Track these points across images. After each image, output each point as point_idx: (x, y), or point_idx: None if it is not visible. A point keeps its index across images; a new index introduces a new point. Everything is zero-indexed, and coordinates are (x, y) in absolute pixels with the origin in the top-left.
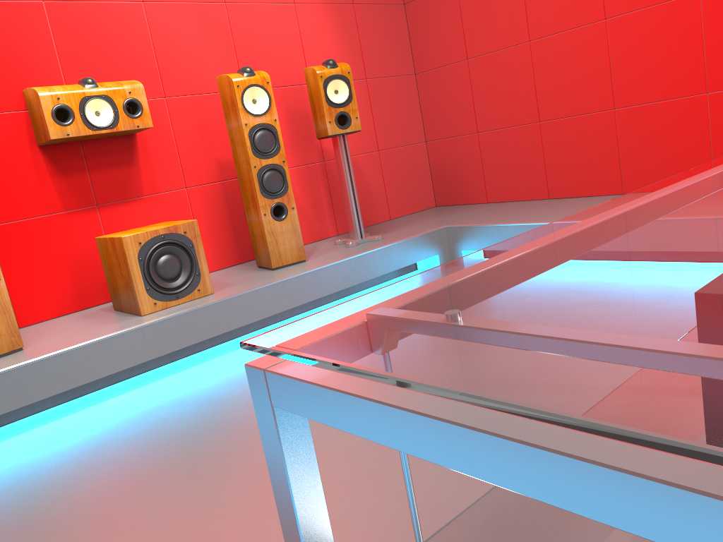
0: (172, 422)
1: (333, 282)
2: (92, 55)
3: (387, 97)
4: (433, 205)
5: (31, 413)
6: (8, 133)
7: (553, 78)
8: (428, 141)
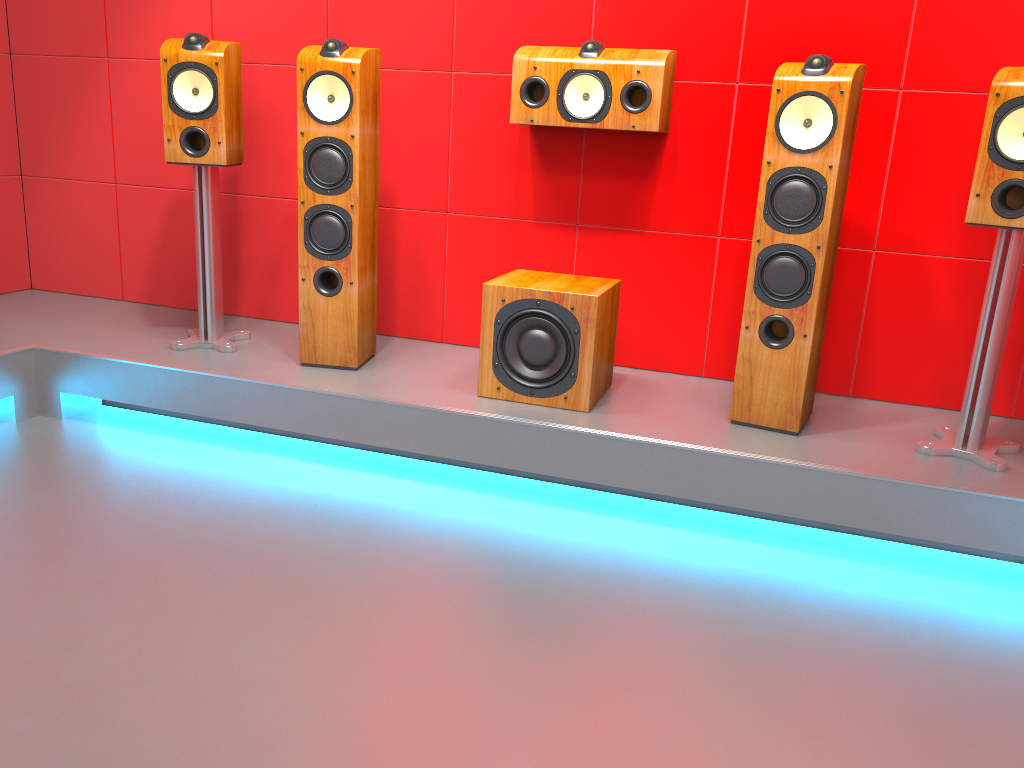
0: (303, 542)
1: (778, 496)
2: (643, 3)
3: None
4: None
5: (333, 442)
6: (500, 101)
7: None
8: None
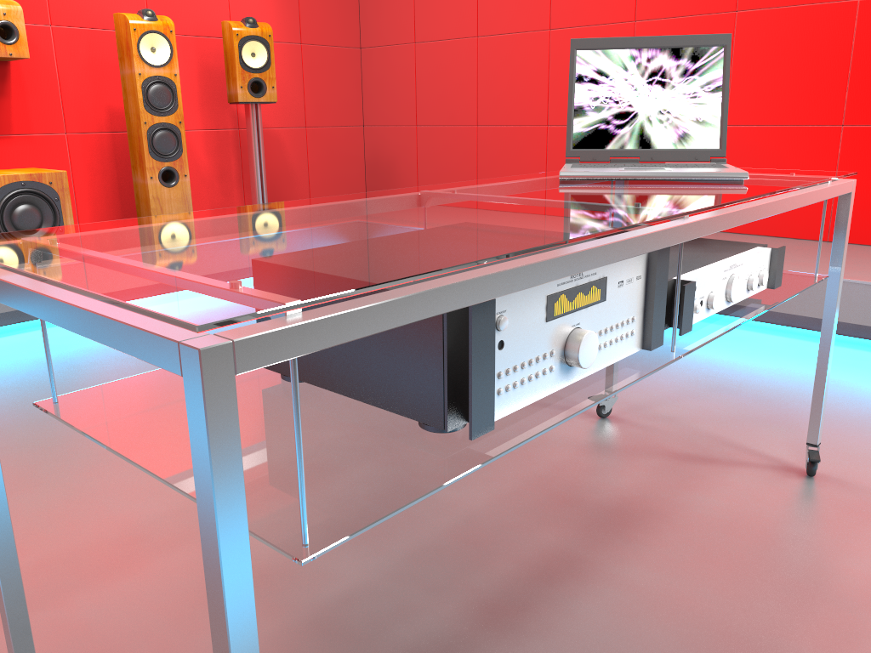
0: (1, 377)
1: None
2: None
3: (323, 68)
4: None
5: None
6: None
7: (495, 81)
8: (366, 126)
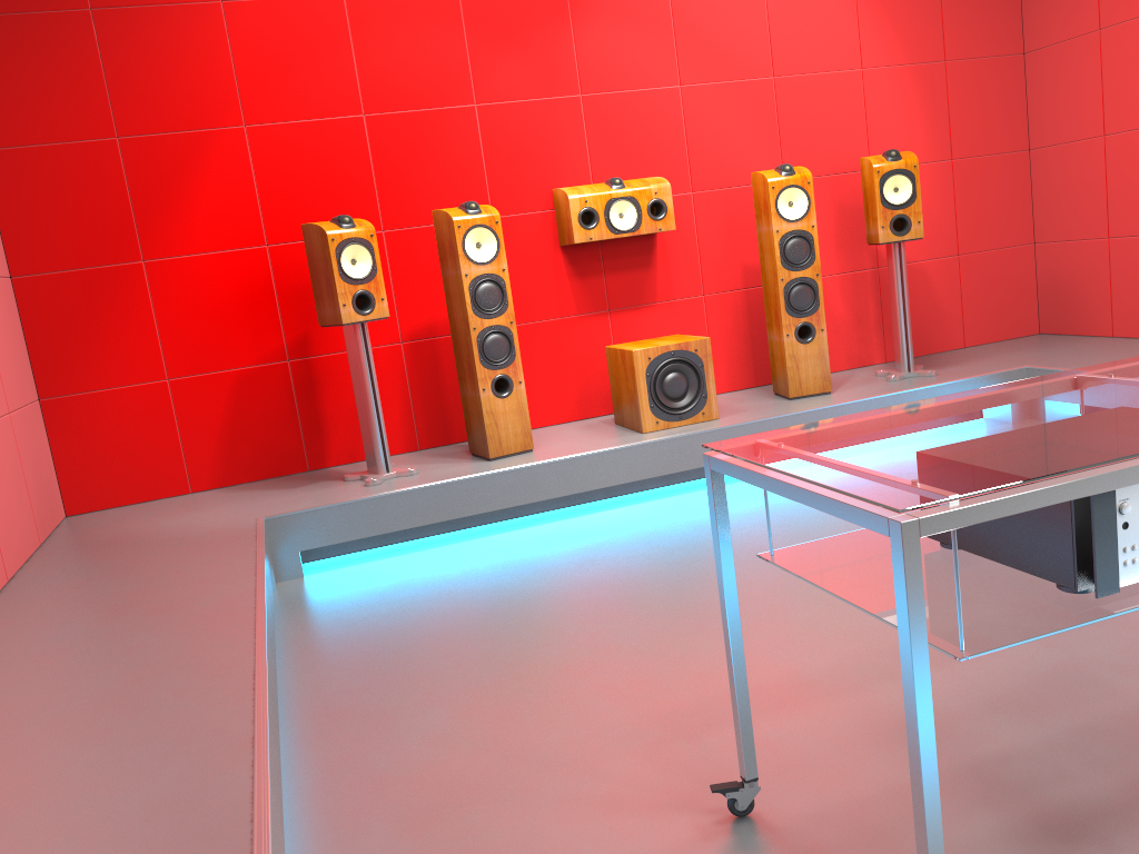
0: (662, 537)
1: None
2: (621, 149)
3: (980, 182)
4: (1035, 332)
5: (534, 512)
6: (534, 233)
7: None
8: (1038, 243)
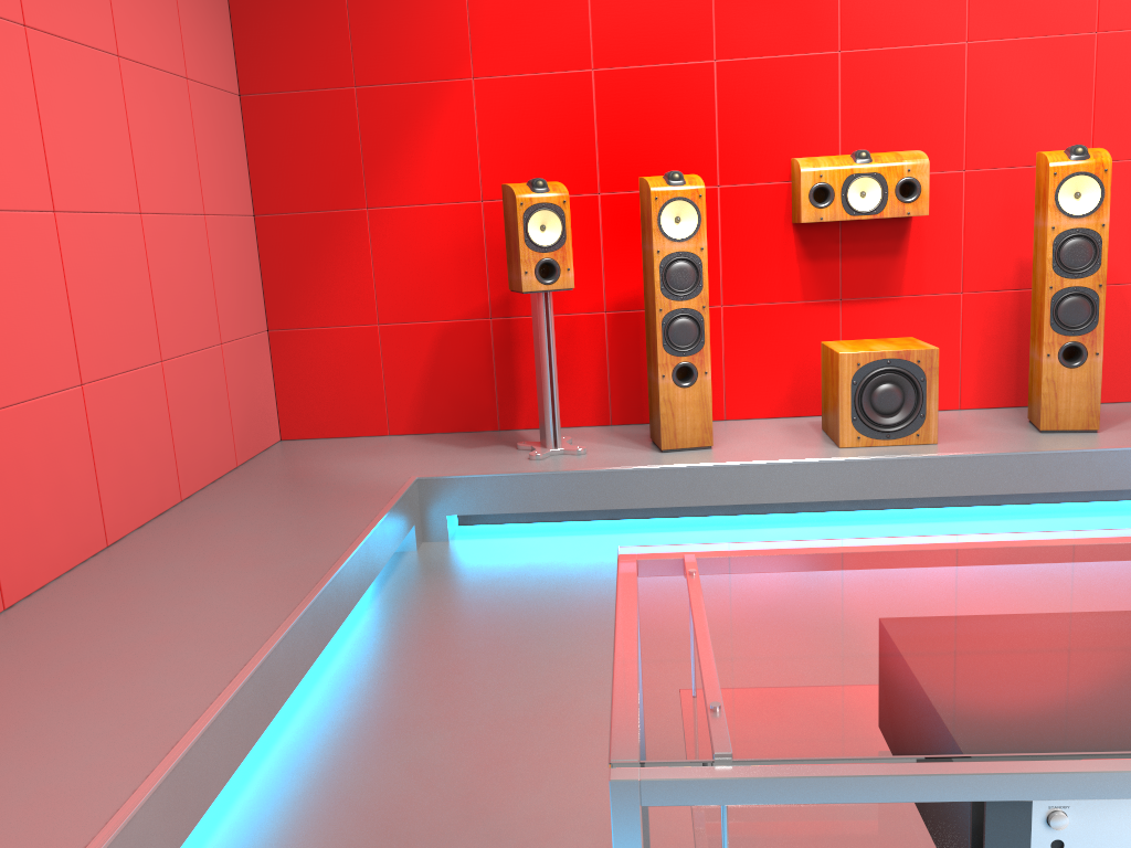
0: None
1: (1119, 475)
2: (881, 115)
3: None
4: None
5: (702, 514)
6: (764, 206)
7: None
8: None
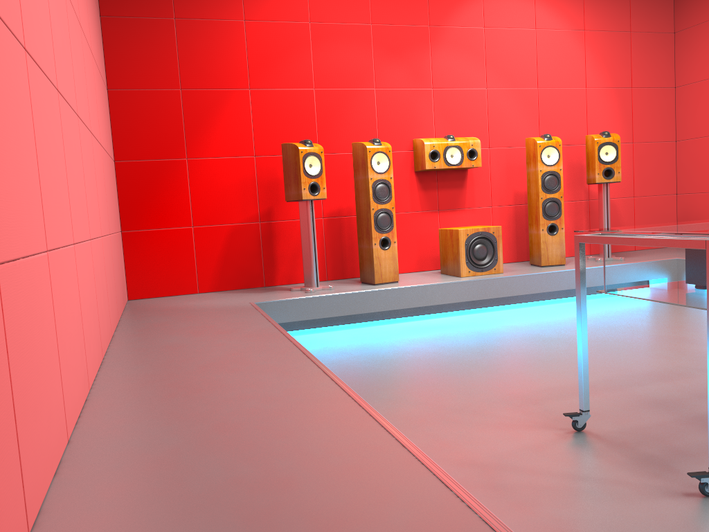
0: (479, 329)
1: None
2: (452, 120)
3: (648, 157)
4: None
5: (397, 317)
6: (401, 162)
7: None
8: (679, 194)
